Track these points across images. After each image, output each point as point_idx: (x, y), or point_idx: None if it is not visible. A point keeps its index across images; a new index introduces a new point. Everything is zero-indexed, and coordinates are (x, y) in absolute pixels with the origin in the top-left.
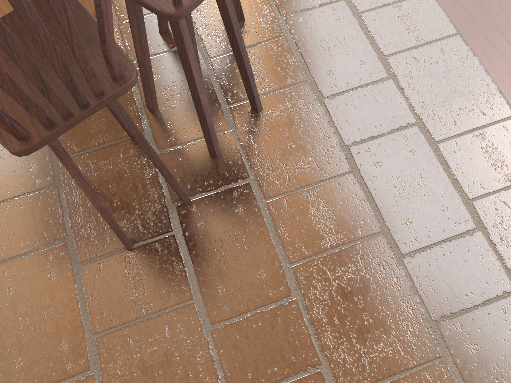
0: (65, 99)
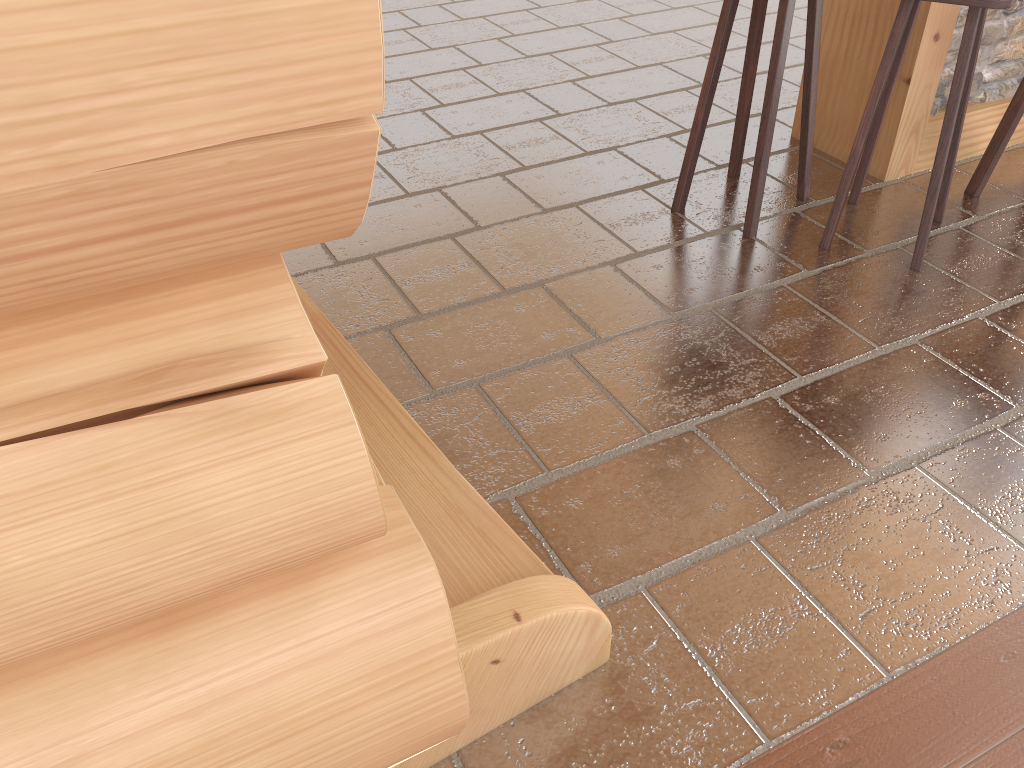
0: None
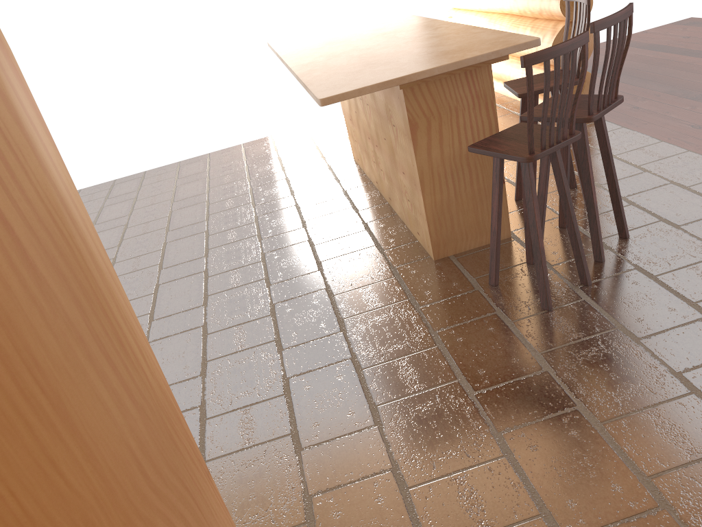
0: (546, 143)
